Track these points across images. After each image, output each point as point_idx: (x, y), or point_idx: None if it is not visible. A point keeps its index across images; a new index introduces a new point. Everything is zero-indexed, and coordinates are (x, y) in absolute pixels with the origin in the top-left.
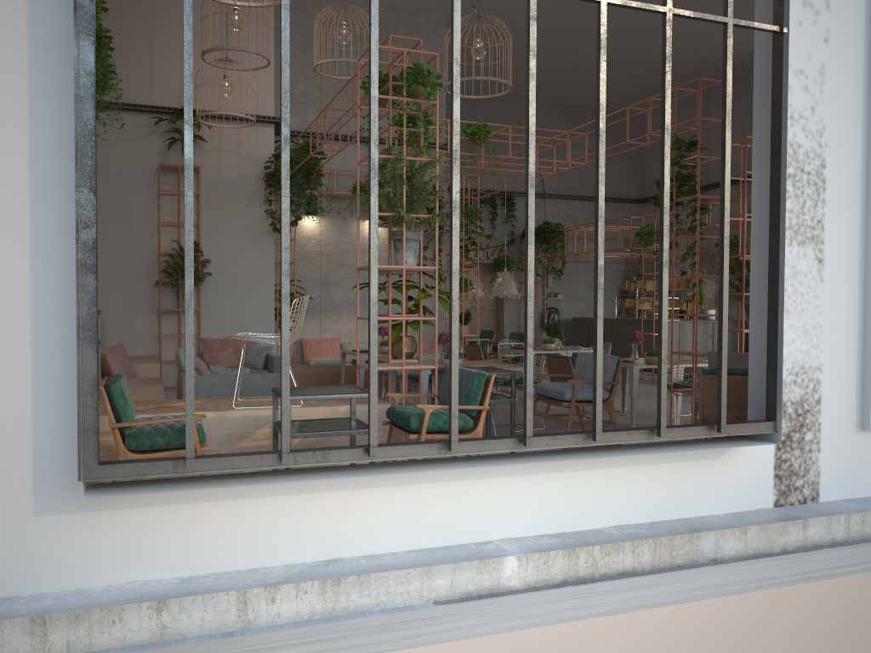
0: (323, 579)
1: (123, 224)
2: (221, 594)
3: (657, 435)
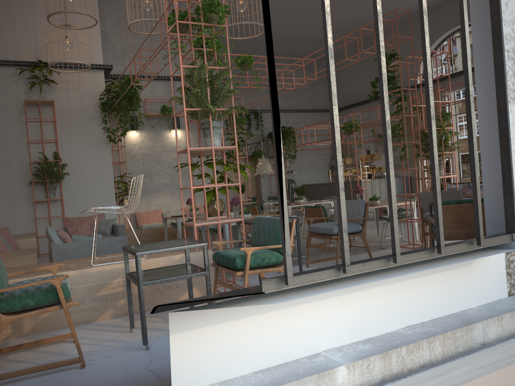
0: None
1: (2, 144)
2: None
3: (437, 253)
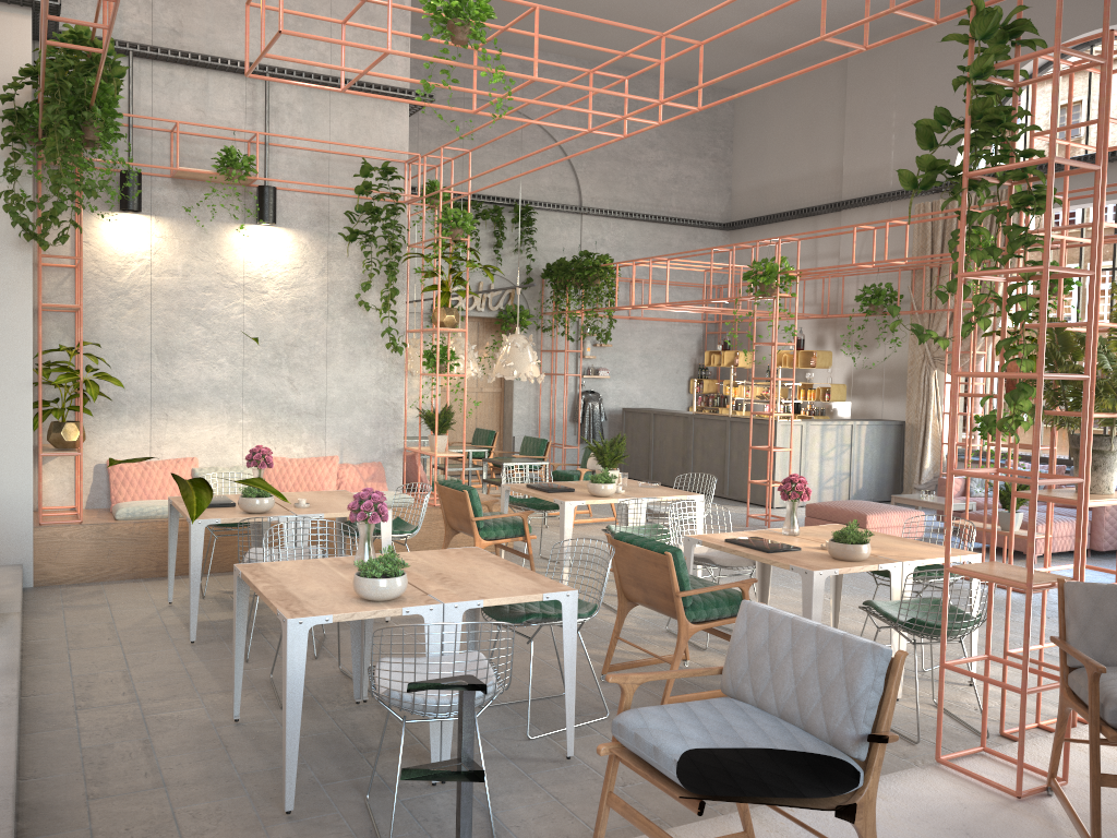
0: None
1: None
2: None
3: None
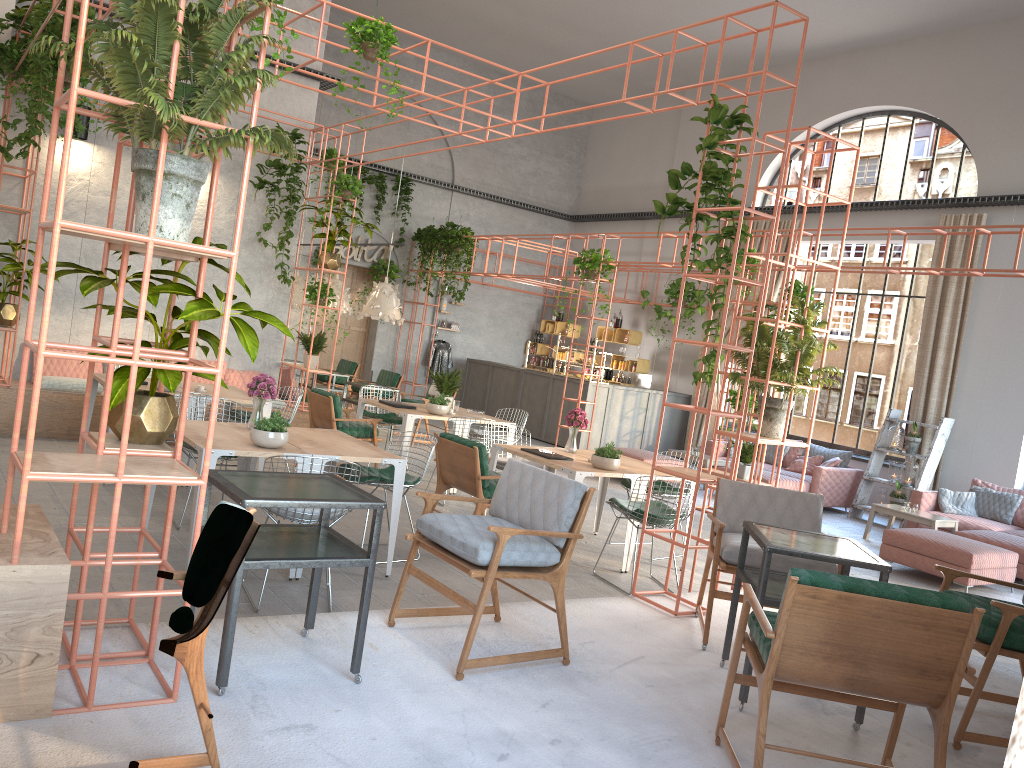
0: None
1: None
2: None
3: None
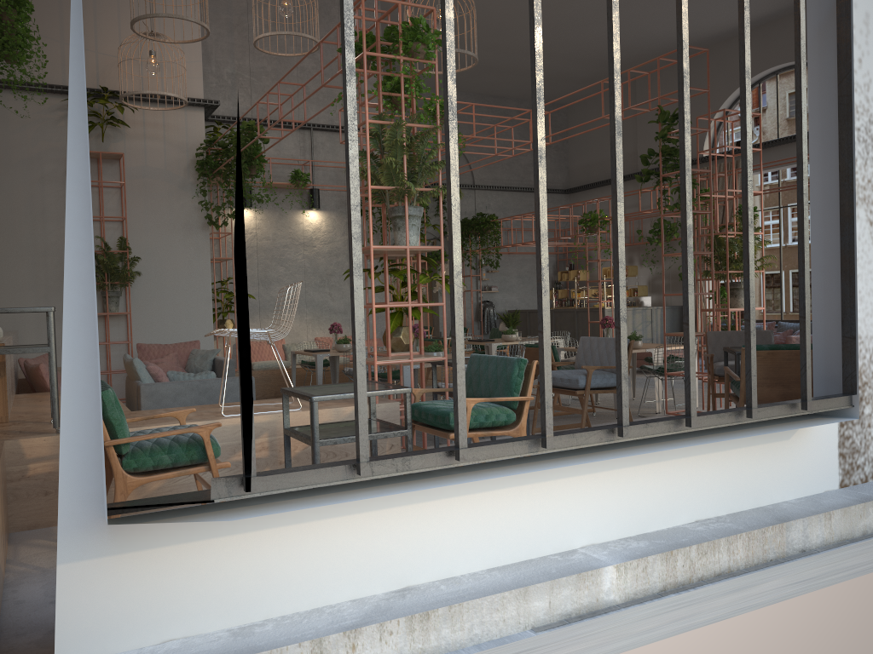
0: (410, 615)
1: (36, 220)
2: (292, 647)
3: (747, 417)
